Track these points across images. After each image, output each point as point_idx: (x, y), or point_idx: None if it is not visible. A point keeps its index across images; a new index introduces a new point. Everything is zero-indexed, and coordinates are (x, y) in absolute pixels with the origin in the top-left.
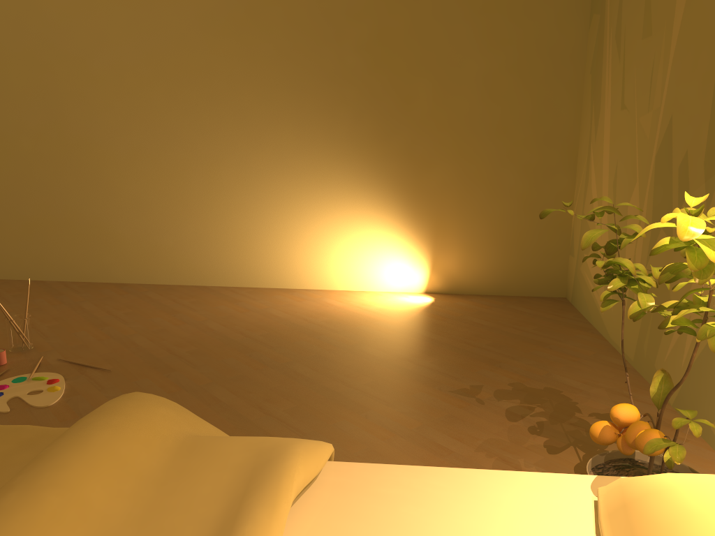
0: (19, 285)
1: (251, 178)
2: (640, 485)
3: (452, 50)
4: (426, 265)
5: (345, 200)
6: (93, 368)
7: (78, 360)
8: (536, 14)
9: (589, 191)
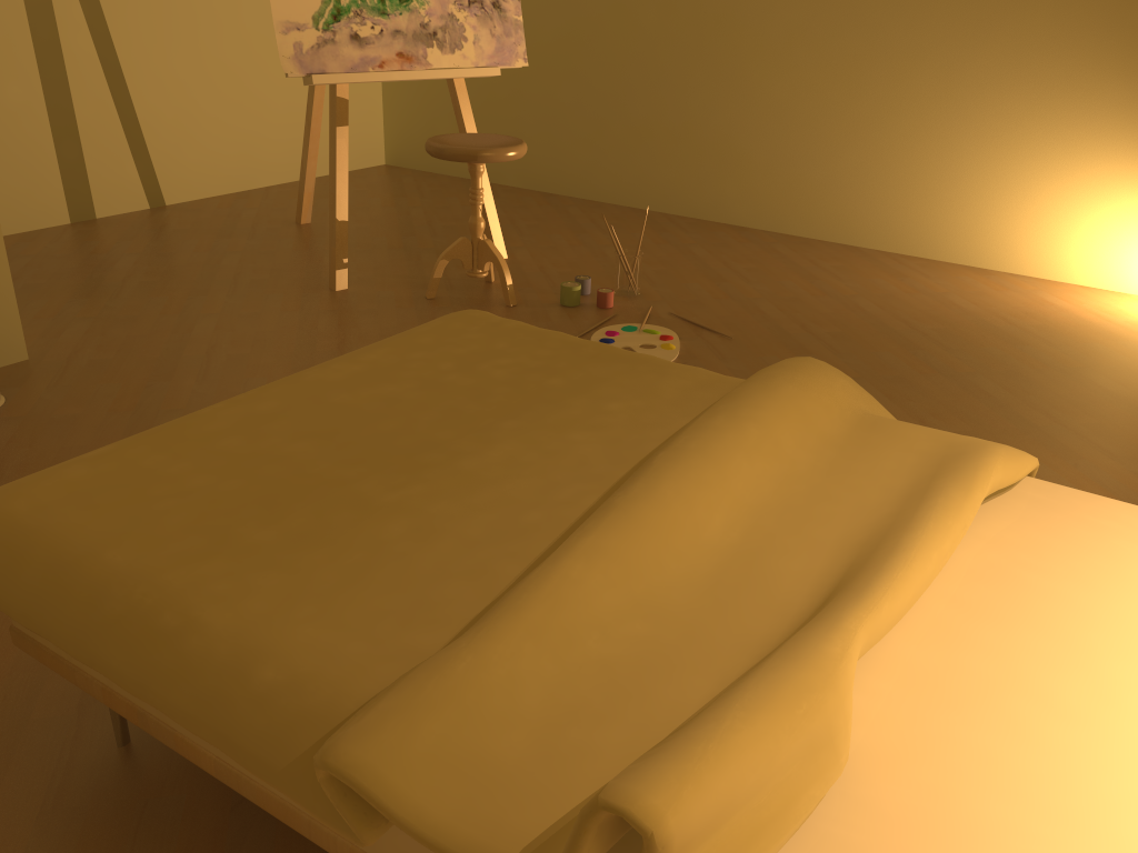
0: (614, 211)
1: (961, 88)
2: None
3: None
4: None
5: (1114, 137)
6: (711, 331)
7: (692, 318)
8: None
9: None
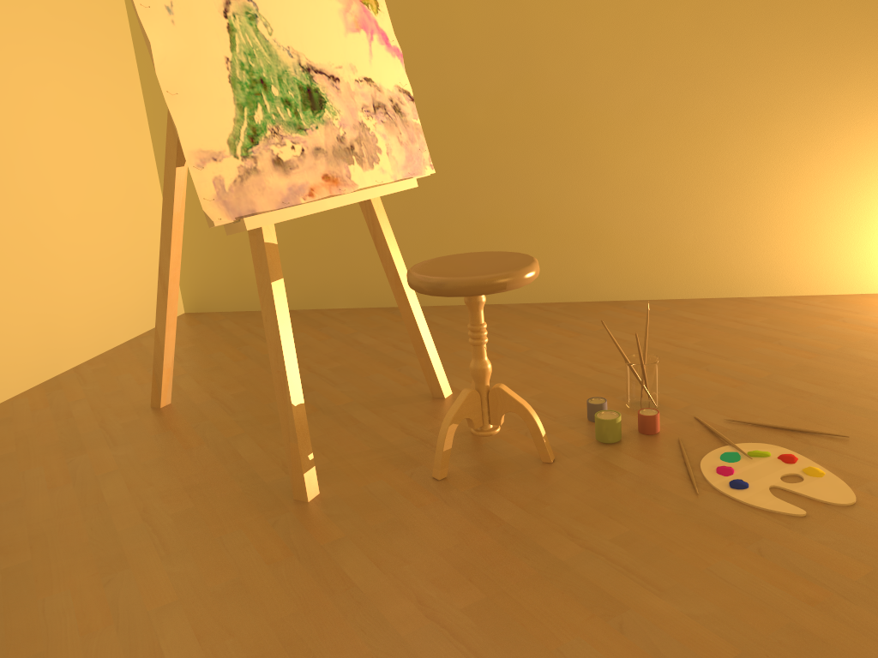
0: None
1: (827, 130)
2: None
3: None
4: None
5: None
6: (808, 433)
7: (760, 421)
8: None
9: None
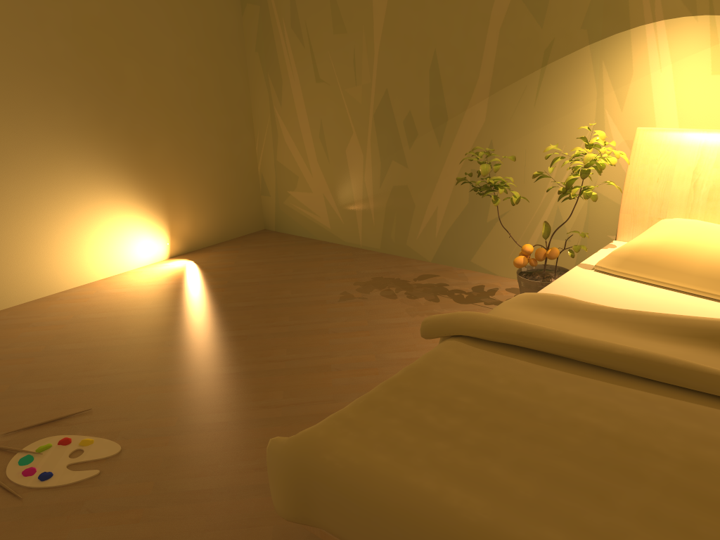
0: None
1: None
2: (626, 250)
3: (149, 33)
4: (165, 233)
5: (82, 190)
6: (65, 417)
7: (27, 424)
8: (206, 1)
9: (282, 143)
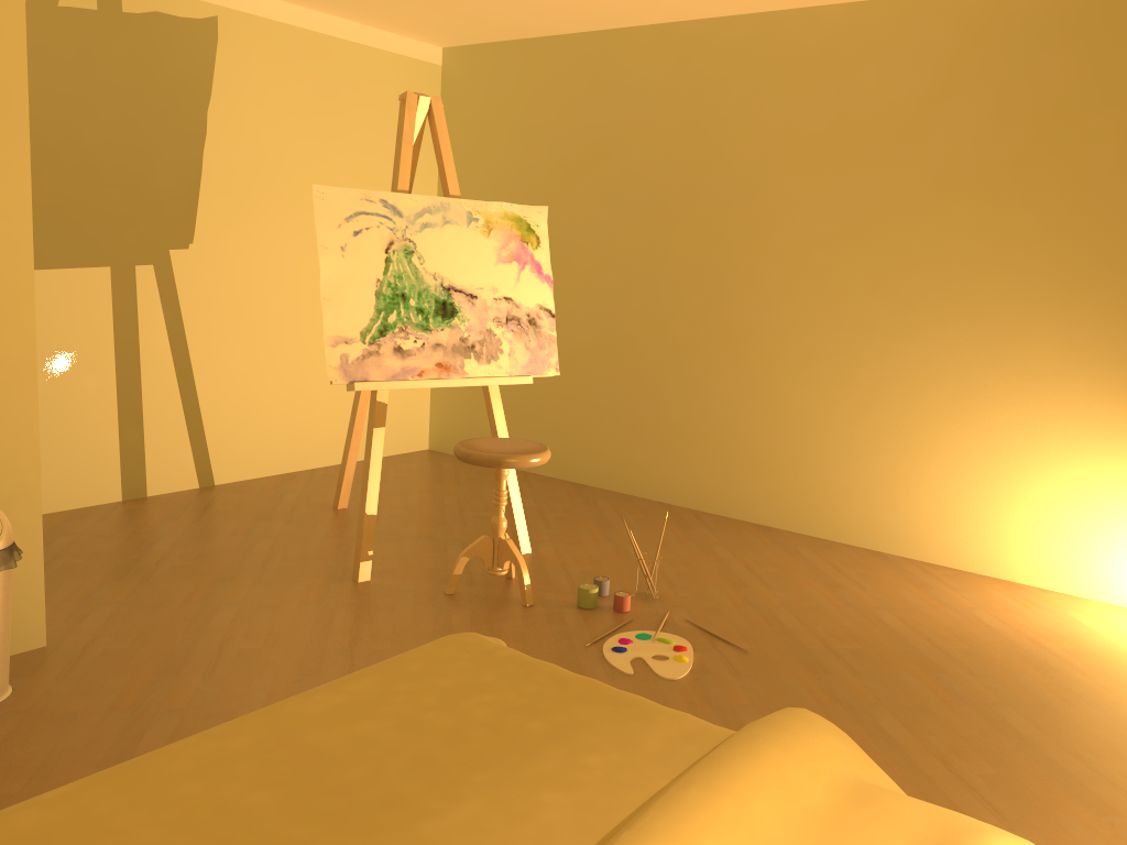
0: (642, 505)
1: (976, 407)
2: None
3: None
4: None
5: None
6: (726, 642)
7: (708, 627)
8: None
9: None
